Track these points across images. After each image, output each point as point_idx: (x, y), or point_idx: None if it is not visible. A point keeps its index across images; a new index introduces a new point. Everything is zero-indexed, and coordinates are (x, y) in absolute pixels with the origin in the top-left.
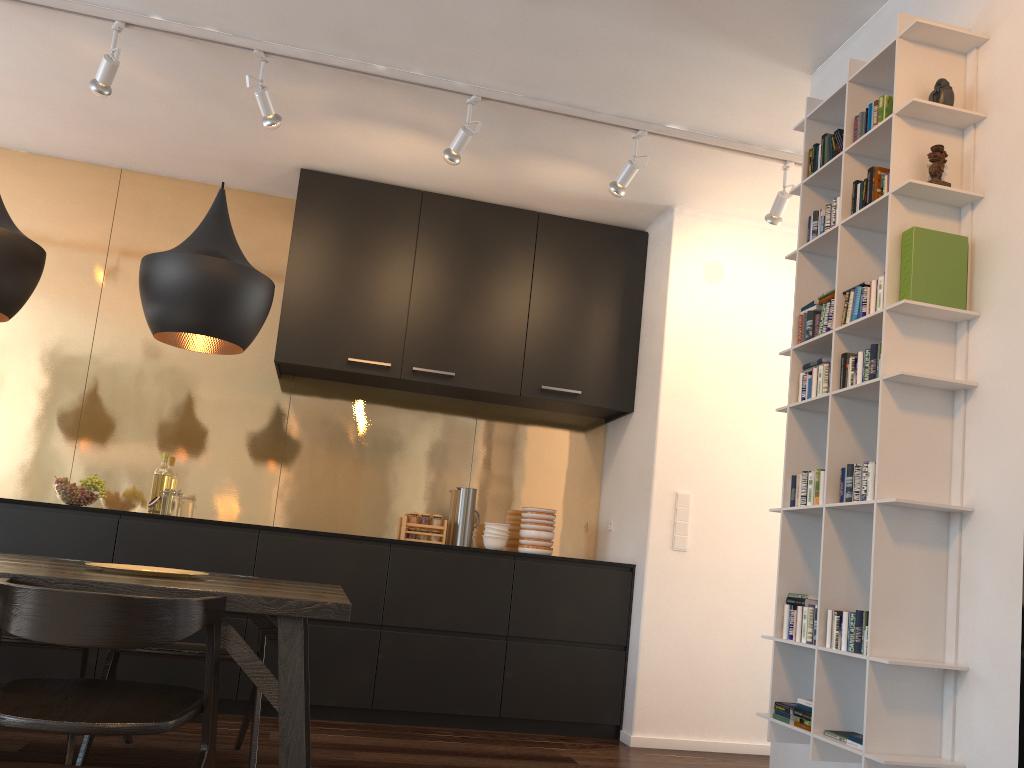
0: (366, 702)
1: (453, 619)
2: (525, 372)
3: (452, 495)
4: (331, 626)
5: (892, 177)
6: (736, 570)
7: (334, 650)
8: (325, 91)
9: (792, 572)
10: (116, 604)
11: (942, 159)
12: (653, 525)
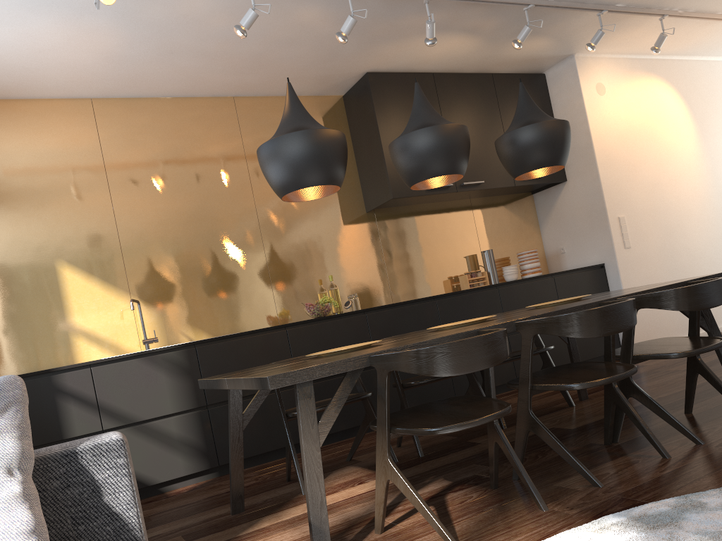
0: (513, 377)
1: None
2: None
3: (474, 258)
4: None
5: None
6: (652, 251)
7: None
8: (436, 17)
9: None
10: (719, 283)
11: None
12: (614, 238)
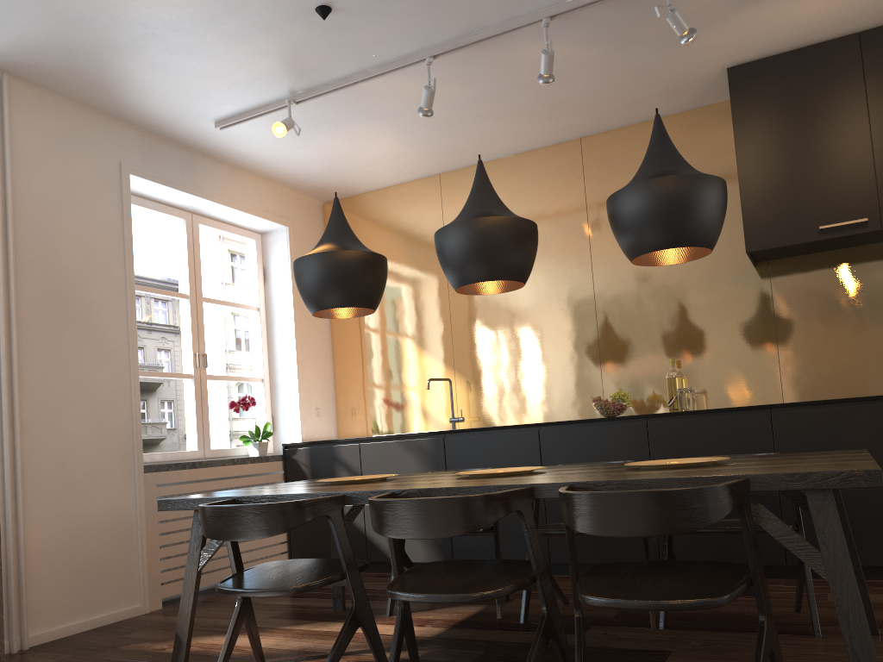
0: None
1: None
2: None
3: None
4: (866, 488)
5: None
6: None
7: (875, 511)
8: None
9: None
10: (651, 498)
11: None
12: None
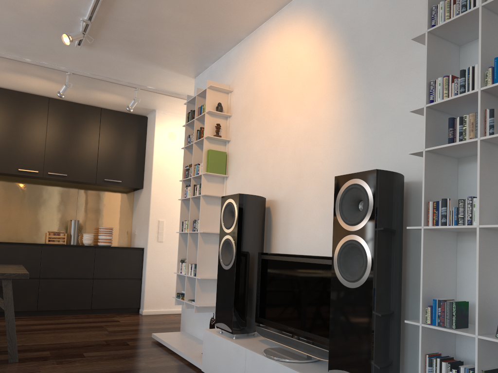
0: (34, 308)
1: (70, 273)
2: (97, 173)
3: (68, 223)
4: (17, 280)
5: (204, 133)
6: None
7: (19, 289)
8: (3, 63)
9: (182, 252)
10: None
11: (219, 128)
12: (150, 233)
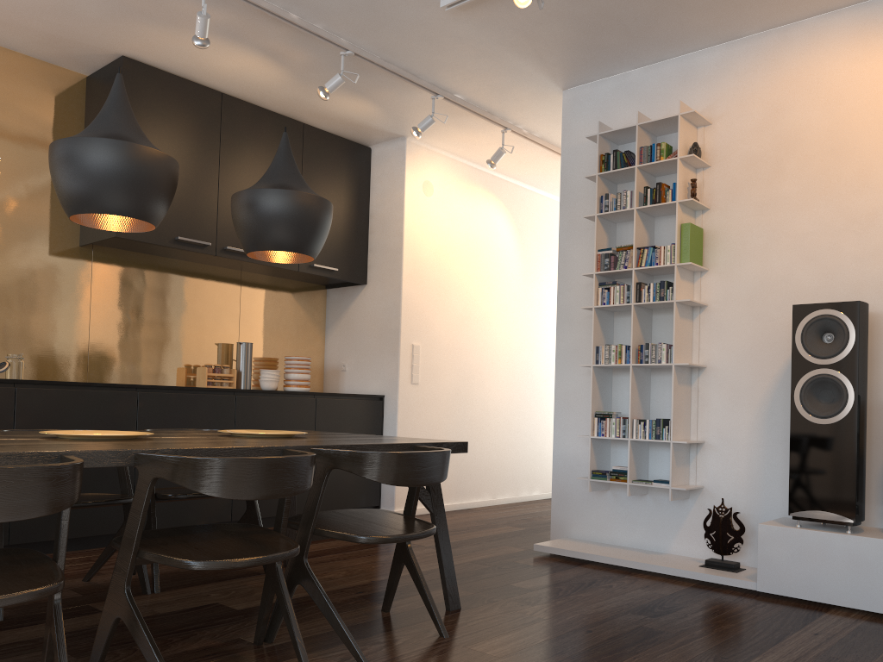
0: (227, 517)
1: None
2: None
3: (227, 348)
4: None
5: (678, 193)
6: (443, 394)
7: None
8: (223, 16)
9: (595, 400)
10: (437, 457)
11: (696, 186)
12: (401, 367)
